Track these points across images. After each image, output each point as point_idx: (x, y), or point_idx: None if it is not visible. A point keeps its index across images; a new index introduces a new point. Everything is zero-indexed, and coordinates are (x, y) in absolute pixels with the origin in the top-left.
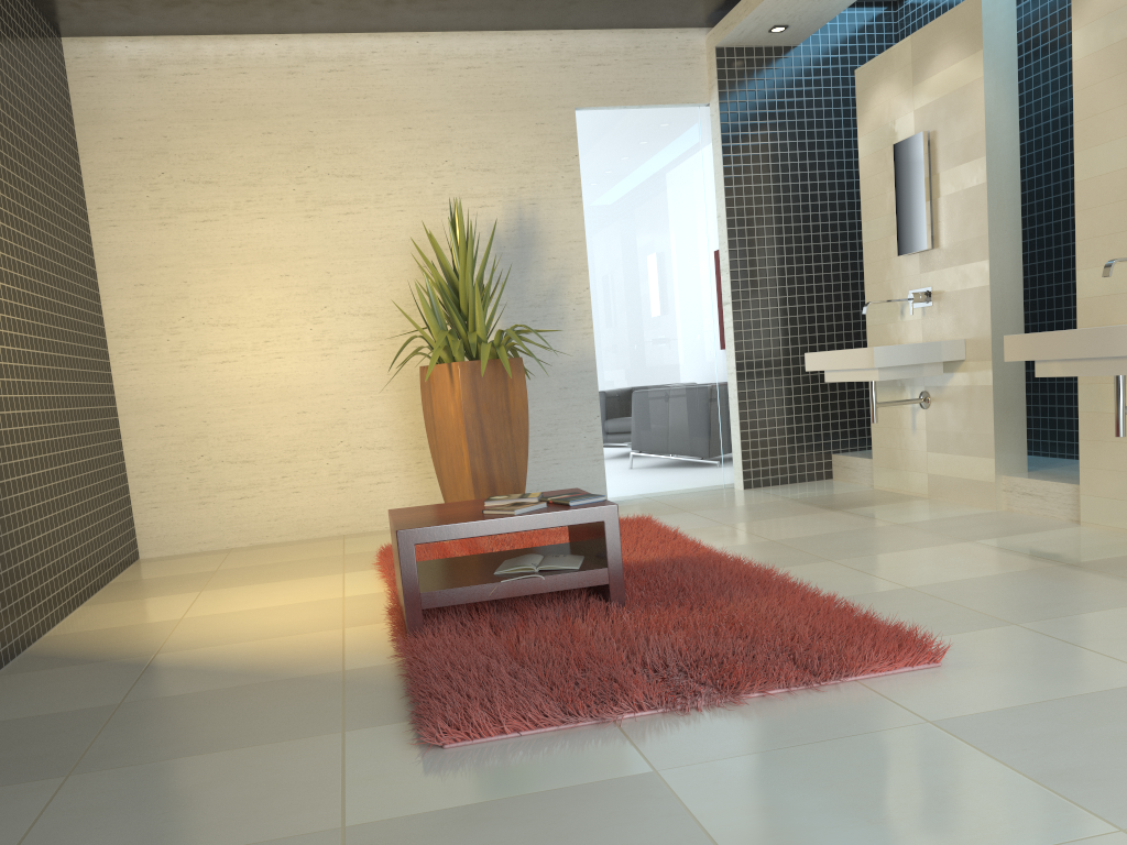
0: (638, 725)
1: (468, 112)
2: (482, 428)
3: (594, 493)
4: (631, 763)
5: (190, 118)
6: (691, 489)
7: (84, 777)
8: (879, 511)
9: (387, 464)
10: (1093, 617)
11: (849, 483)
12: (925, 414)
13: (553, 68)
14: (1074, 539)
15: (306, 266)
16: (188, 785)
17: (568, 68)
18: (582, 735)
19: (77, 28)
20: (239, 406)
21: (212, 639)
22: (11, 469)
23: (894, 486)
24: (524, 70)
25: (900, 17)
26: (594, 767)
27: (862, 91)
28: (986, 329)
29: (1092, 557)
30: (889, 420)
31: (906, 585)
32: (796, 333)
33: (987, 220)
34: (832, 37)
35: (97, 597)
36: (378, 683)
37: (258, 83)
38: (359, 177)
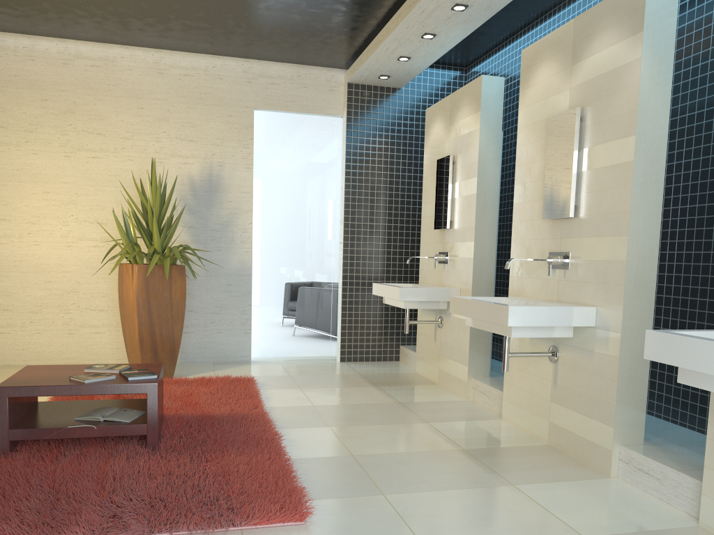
0: None
1: (182, 103)
2: (150, 308)
3: (243, 354)
4: None
5: None
6: (308, 357)
7: None
8: (400, 390)
9: (104, 321)
10: (434, 495)
11: (405, 366)
12: (440, 331)
13: (242, 82)
14: (487, 429)
15: (62, 188)
16: None
17: (252, 83)
18: None
19: None
20: (5, 273)
21: None
22: None
23: (424, 373)
24: (222, 81)
25: (468, 78)
26: None
27: (428, 123)
28: (470, 285)
29: (483, 445)
30: (425, 331)
31: (353, 453)
32: (383, 267)
33: (475, 217)
34: (424, 86)
35: None
36: None
37: (41, 67)
38: (104, 135)
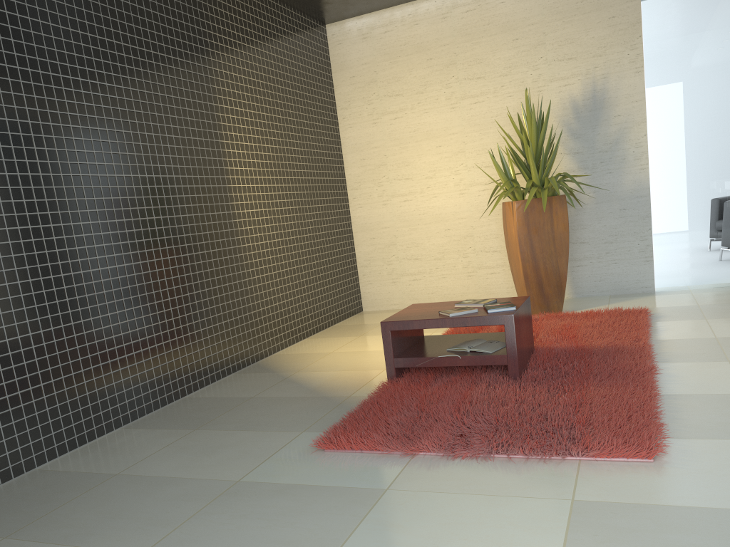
0: (421, 460)
1: (557, 20)
2: (531, 244)
3: (644, 284)
4: (384, 481)
5: (388, 58)
6: (729, 284)
7: (198, 431)
8: None
9: (497, 262)
10: None
11: None
12: None
13: None
14: None
15: (451, 139)
16: (221, 444)
17: None
18: (388, 459)
19: (330, 18)
20: (412, 226)
21: (326, 367)
22: (257, 271)
23: None
24: None
25: None
26: (365, 479)
27: None
28: None
29: None
30: None
31: None
32: None
33: None
34: None
35: (318, 334)
36: (351, 407)
37: (424, 28)
38: (483, 78)
